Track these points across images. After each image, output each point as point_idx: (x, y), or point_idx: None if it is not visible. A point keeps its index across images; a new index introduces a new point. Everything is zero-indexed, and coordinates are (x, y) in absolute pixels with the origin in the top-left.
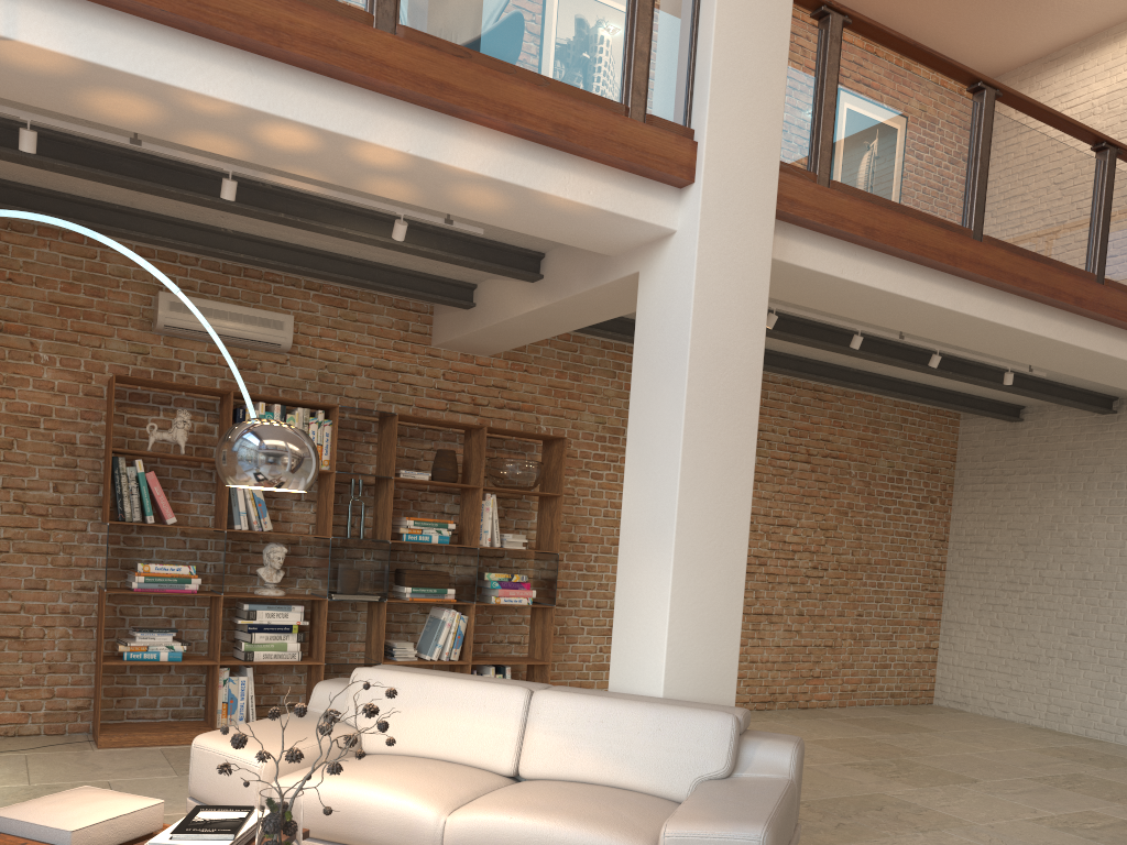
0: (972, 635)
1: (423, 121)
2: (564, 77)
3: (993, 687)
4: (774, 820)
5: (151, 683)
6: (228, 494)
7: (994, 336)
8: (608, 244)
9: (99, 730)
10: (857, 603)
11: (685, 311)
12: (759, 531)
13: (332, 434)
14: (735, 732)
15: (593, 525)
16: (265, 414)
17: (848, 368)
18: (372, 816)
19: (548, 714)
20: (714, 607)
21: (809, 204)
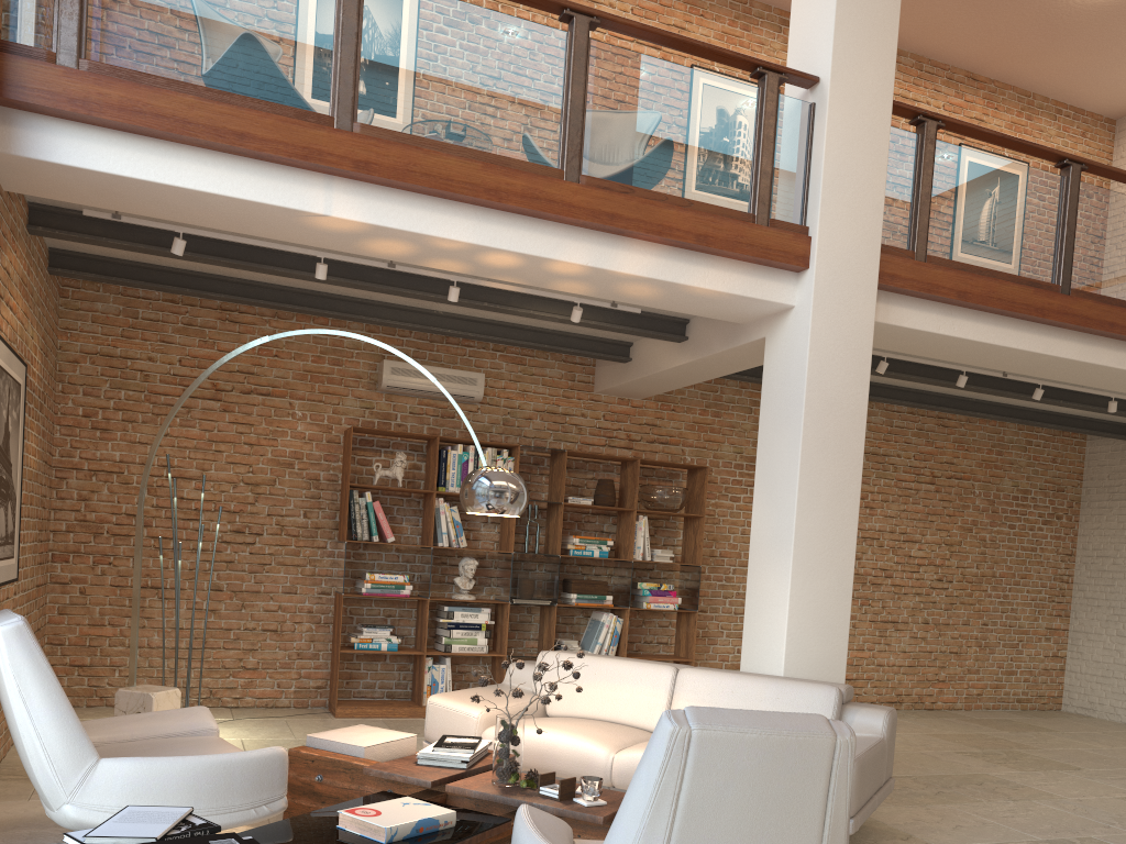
0: (1099, 644)
1: (598, 241)
2: (704, 197)
3: (1119, 693)
4: (860, 758)
5: (371, 669)
6: (434, 518)
7: (1088, 372)
8: (740, 316)
9: (336, 703)
10: (982, 613)
11: (801, 370)
12: (885, 547)
13: (514, 468)
14: (838, 700)
15: (732, 541)
16: (462, 453)
17: (966, 398)
18: (559, 753)
19: (690, 686)
20: (826, 606)
21: (907, 276)
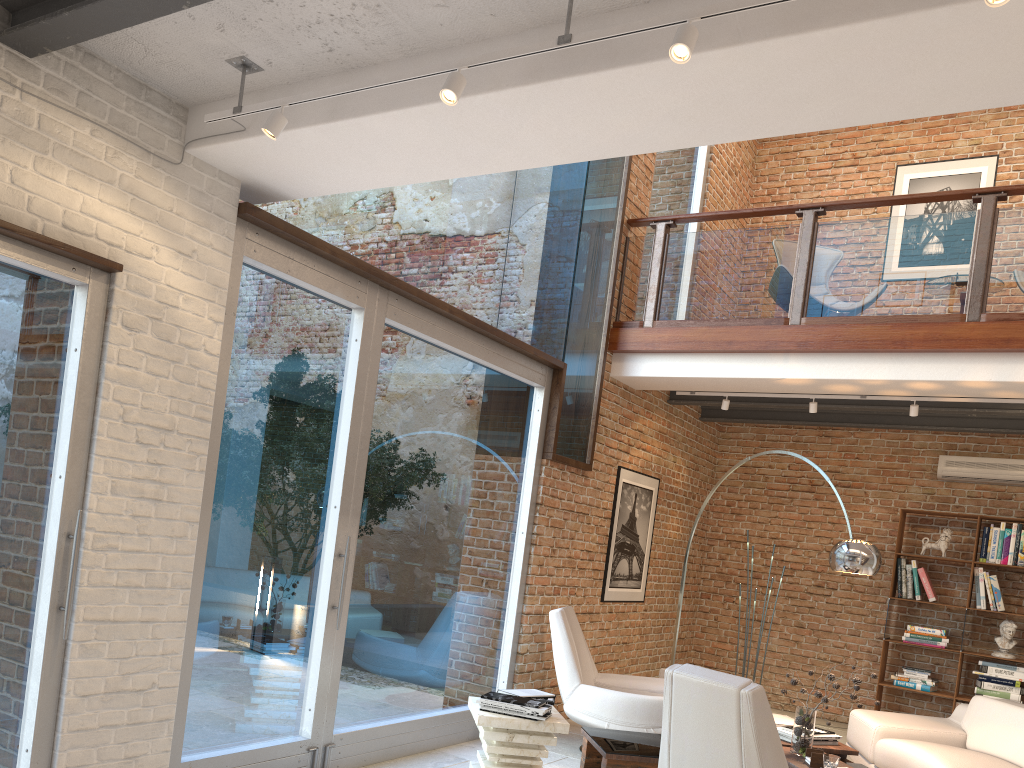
0: None
1: (1001, 360)
2: None
3: None
4: None
5: (917, 706)
6: (970, 584)
7: None
8: None
9: None
10: None
11: None
12: None
13: None
14: None
15: None
16: (1005, 530)
17: None
18: (914, 765)
19: None
20: None
21: None
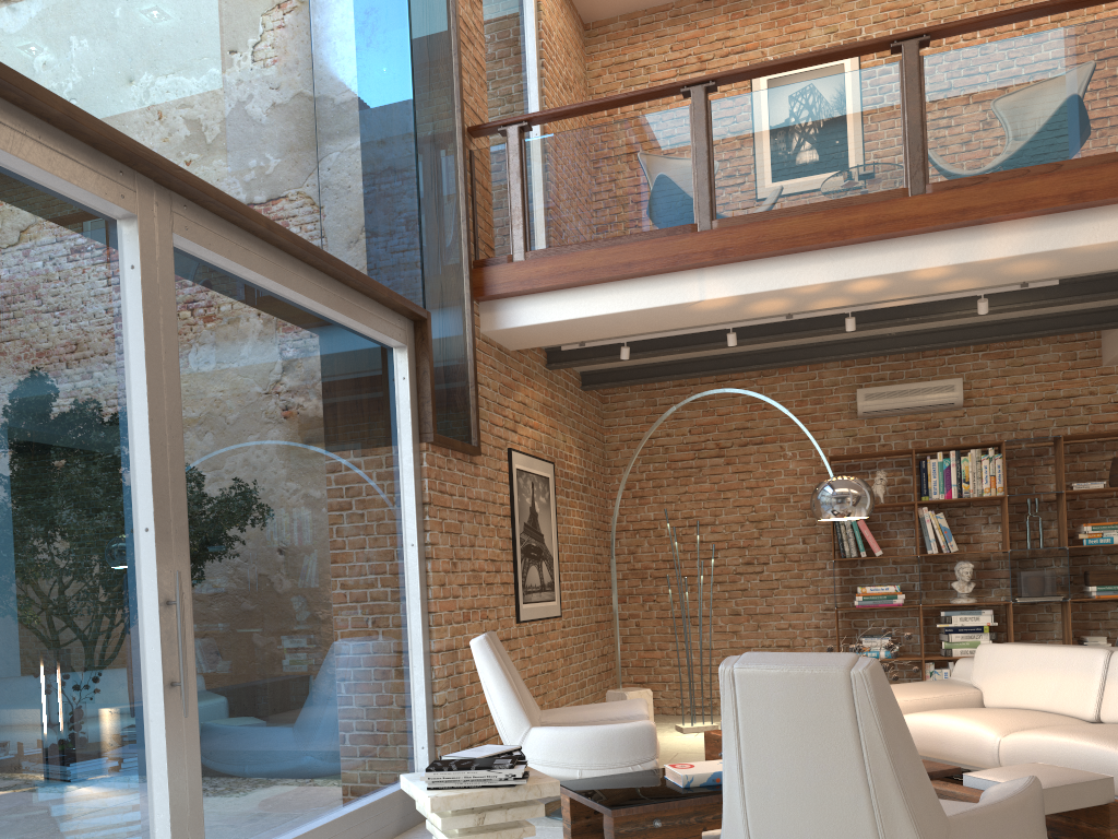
0: None
1: (957, 238)
2: (1079, 152)
3: None
4: None
5: None
6: (917, 527)
7: None
8: None
9: None
10: None
11: None
12: None
13: (1002, 464)
14: None
15: None
16: (943, 460)
17: None
18: (952, 738)
19: None
20: None
21: None
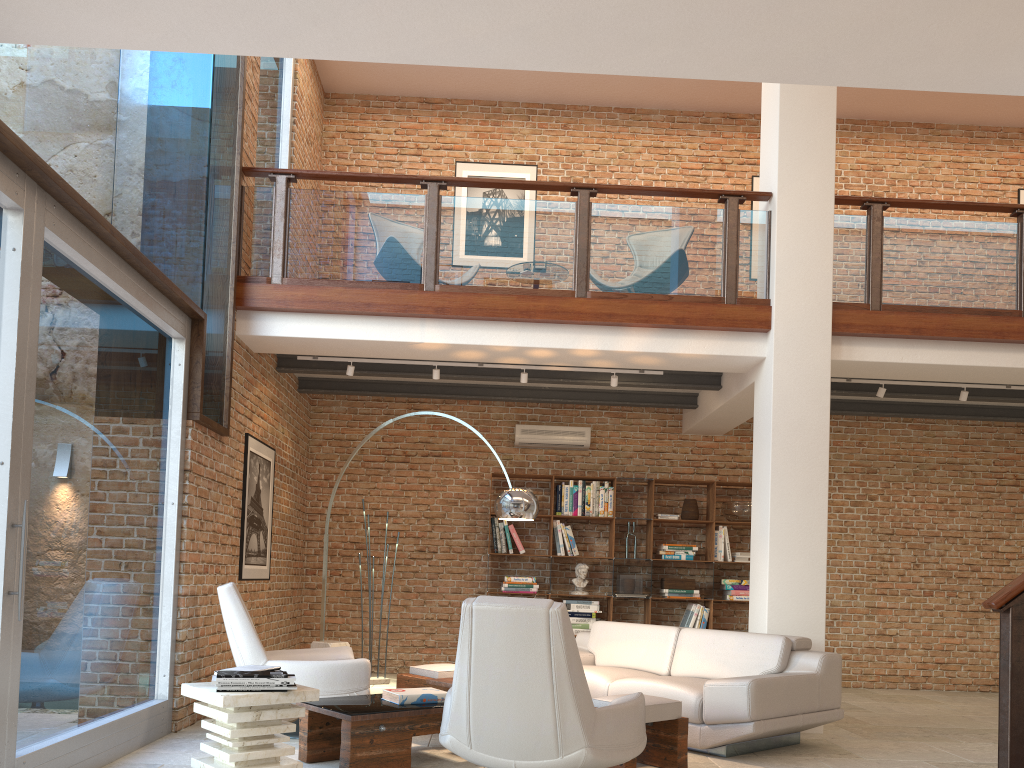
0: None
1: (604, 332)
2: (683, 291)
3: None
4: (764, 679)
5: None
6: (552, 534)
7: None
8: (735, 368)
9: None
10: None
11: (769, 403)
12: (970, 544)
13: (613, 495)
14: (784, 646)
15: None
16: (573, 486)
17: None
18: None
19: (686, 640)
20: (802, 580)
21: (861, 323)
